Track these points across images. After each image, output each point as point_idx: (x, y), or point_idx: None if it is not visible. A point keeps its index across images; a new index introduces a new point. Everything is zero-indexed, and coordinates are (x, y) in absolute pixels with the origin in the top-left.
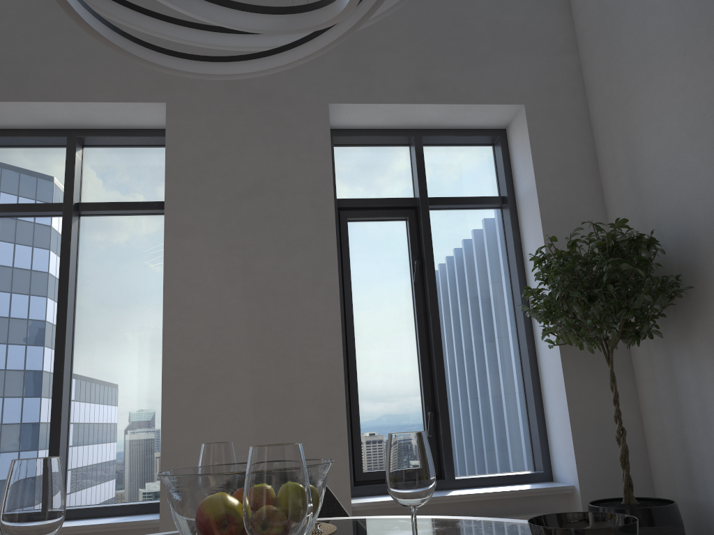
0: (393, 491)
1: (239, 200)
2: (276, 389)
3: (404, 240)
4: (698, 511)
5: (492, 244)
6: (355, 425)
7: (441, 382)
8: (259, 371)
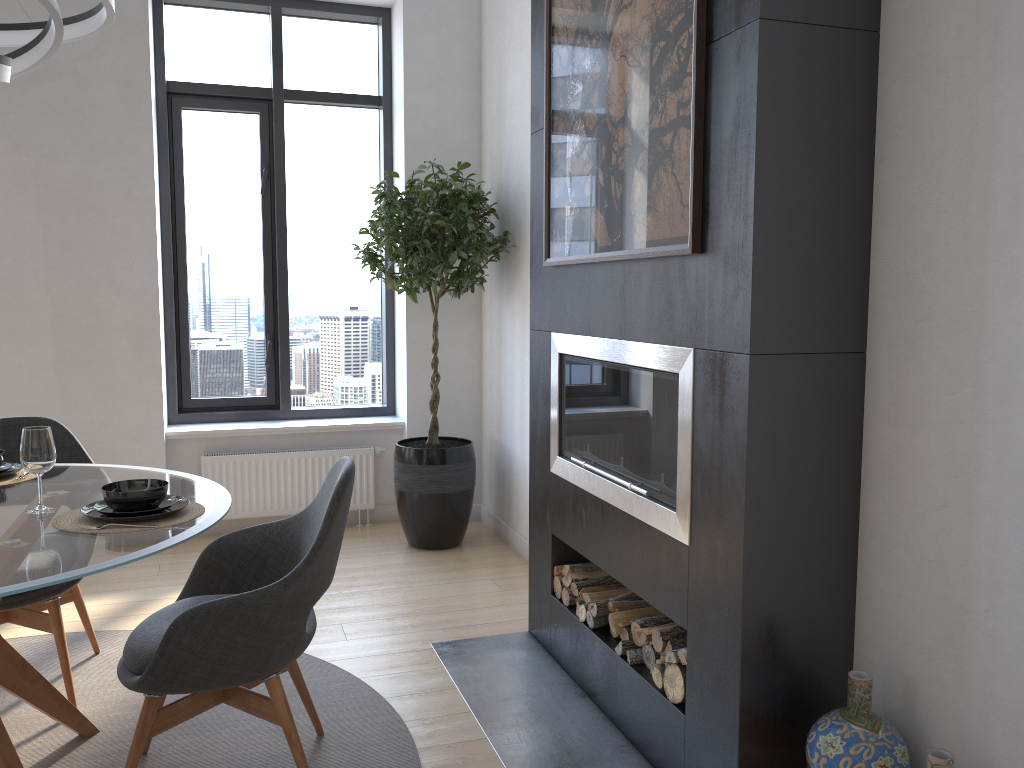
0: (22, 464)
1: (27, 84)
2: (79, 314)
3: (254, 140)
4: (500, 451)
5: (363, 153)
6: (185, 350)
7: (283, 310)
8: (59, 294)
